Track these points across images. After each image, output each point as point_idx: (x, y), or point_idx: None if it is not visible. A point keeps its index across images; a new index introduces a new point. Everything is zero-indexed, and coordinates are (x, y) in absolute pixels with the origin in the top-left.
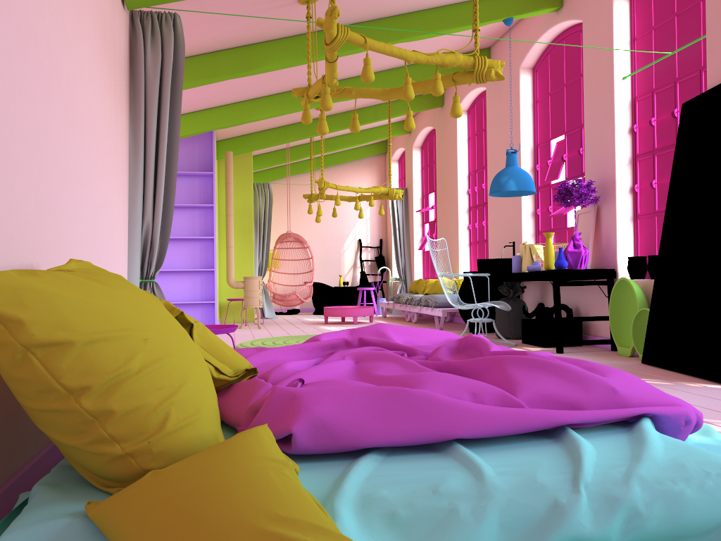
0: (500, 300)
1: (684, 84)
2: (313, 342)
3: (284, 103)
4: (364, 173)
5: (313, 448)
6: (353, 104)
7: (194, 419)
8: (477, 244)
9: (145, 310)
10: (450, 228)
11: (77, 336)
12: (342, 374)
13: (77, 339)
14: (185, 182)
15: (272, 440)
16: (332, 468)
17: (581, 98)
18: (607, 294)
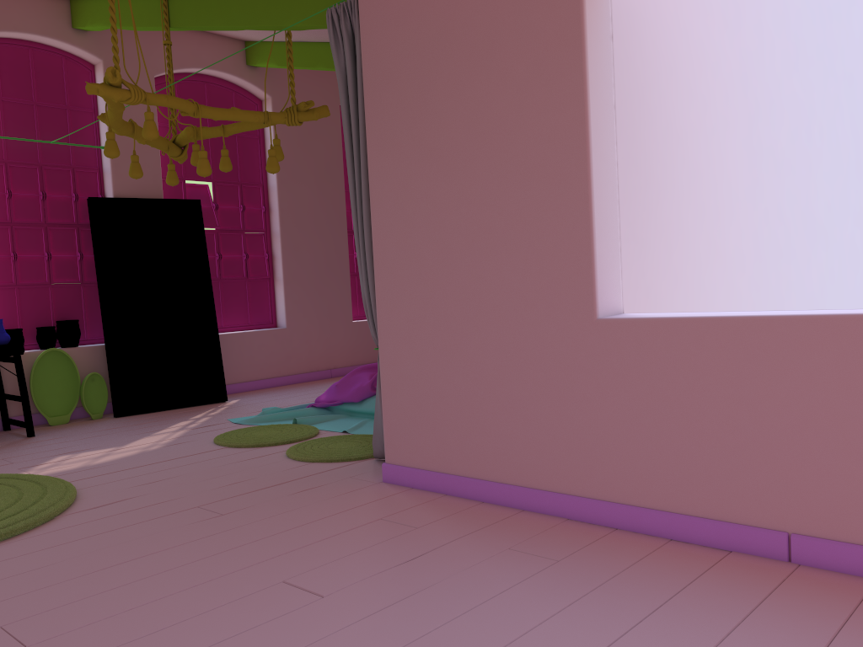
0: None
1: (52, 173)
2: None
3: None
4: None
5: None
6: None
7: None
8: None
9: None
10: None
11: None
12: None
13: None
14: None
15: None
16: None
17: None
18: None
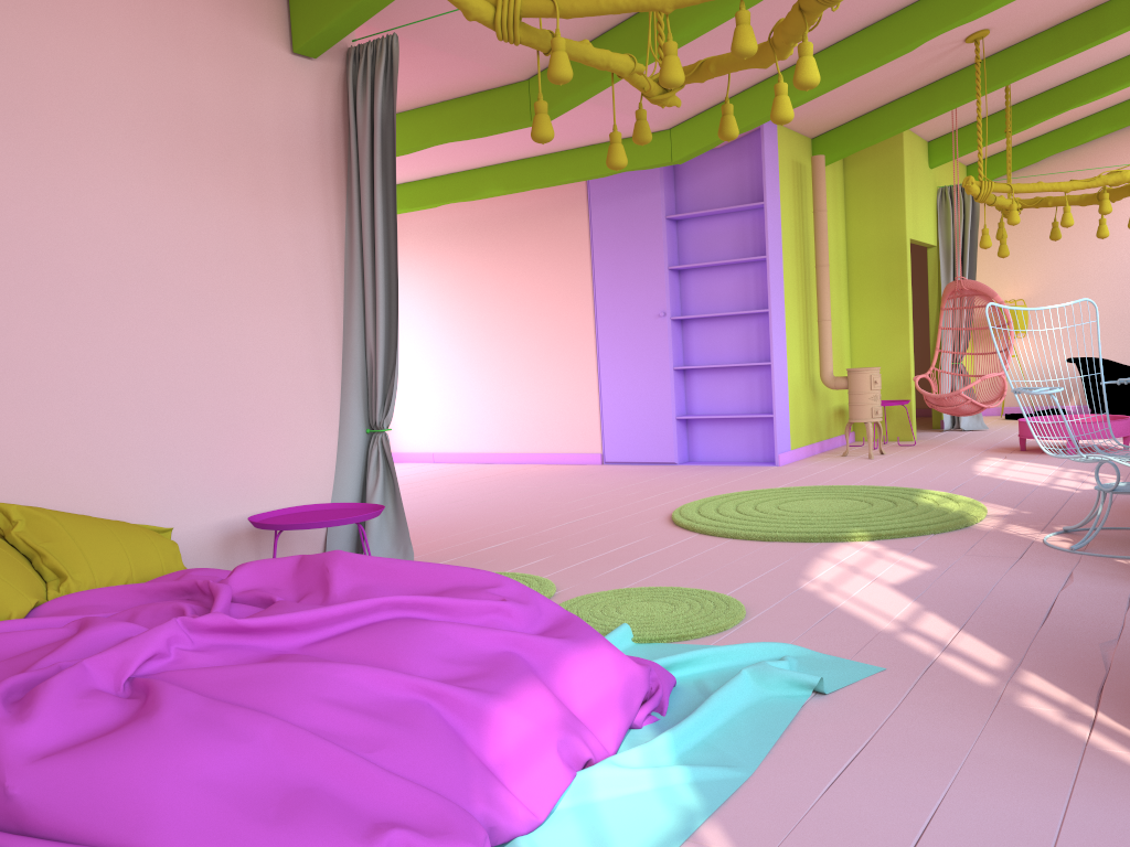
0: None
1: None
2: (159, 583)
3: (840, 62)
4: None
5: None
6: (1058, 8)
7: None
8: None
9: None
10: None
11: None
12: (8, 652)
13: None
14: (731, 224)
15: None
16: None
17: None
18: None
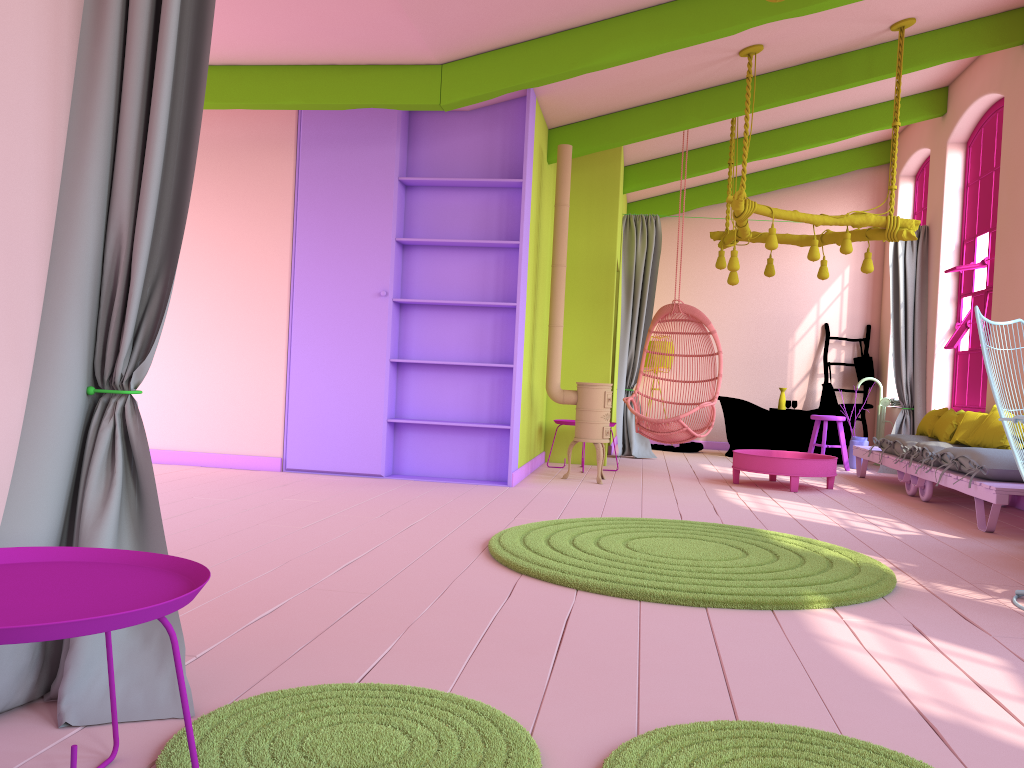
0: None
1: None
2: None
3: (660, 28)
4: (843, 202)
5: None
6: (819, 44)
7: None
8: None
9: None
10: None
11: None
12: None
13: None
14: (474, 201)
15: None
16: None
17: None
18: None
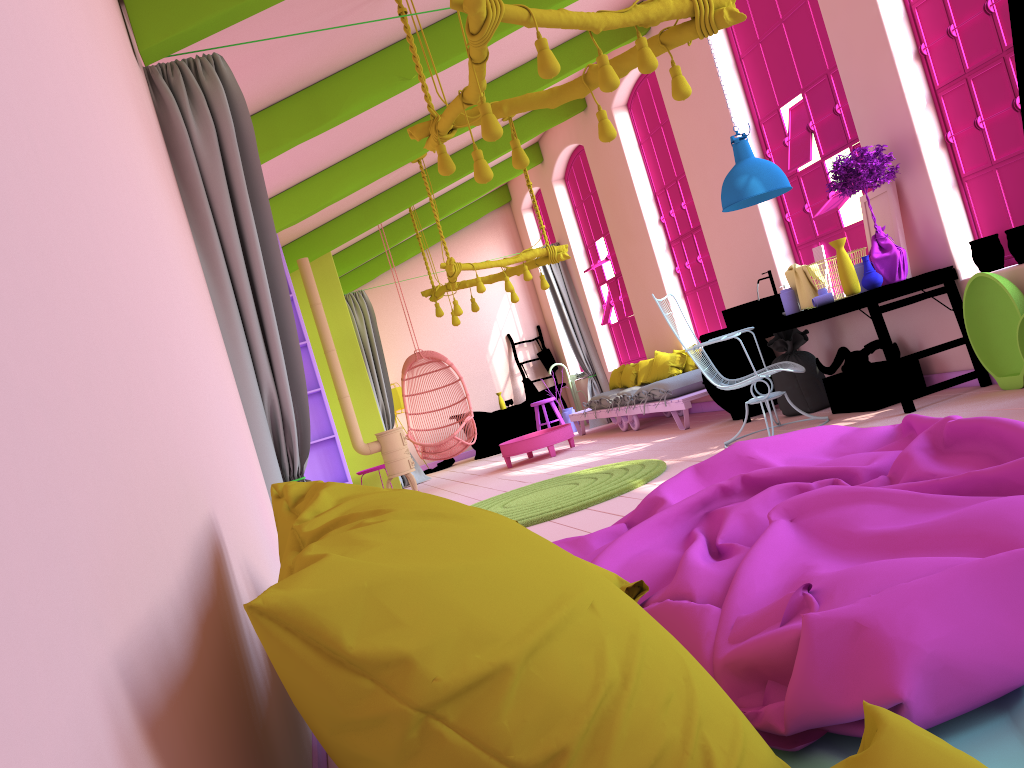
0: (774, 361)
1: None
2: (674, 506)
3: (372, 164)
4: (487, 239)
5: (937, 716)
6: (460, 141)
7: (743, 739)
8: (695, 292)
9: (539, 545)
10: (648, 280)
11: (507, 650)
12: (797, 548)
13: (511, 658)
14: None
15: (940, 740)
16: (994, 745)
17: (816, 33)
18: (951, 305)
